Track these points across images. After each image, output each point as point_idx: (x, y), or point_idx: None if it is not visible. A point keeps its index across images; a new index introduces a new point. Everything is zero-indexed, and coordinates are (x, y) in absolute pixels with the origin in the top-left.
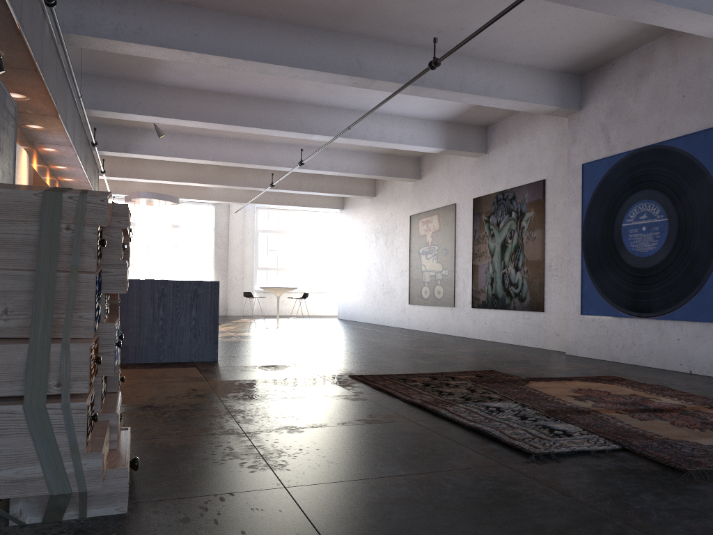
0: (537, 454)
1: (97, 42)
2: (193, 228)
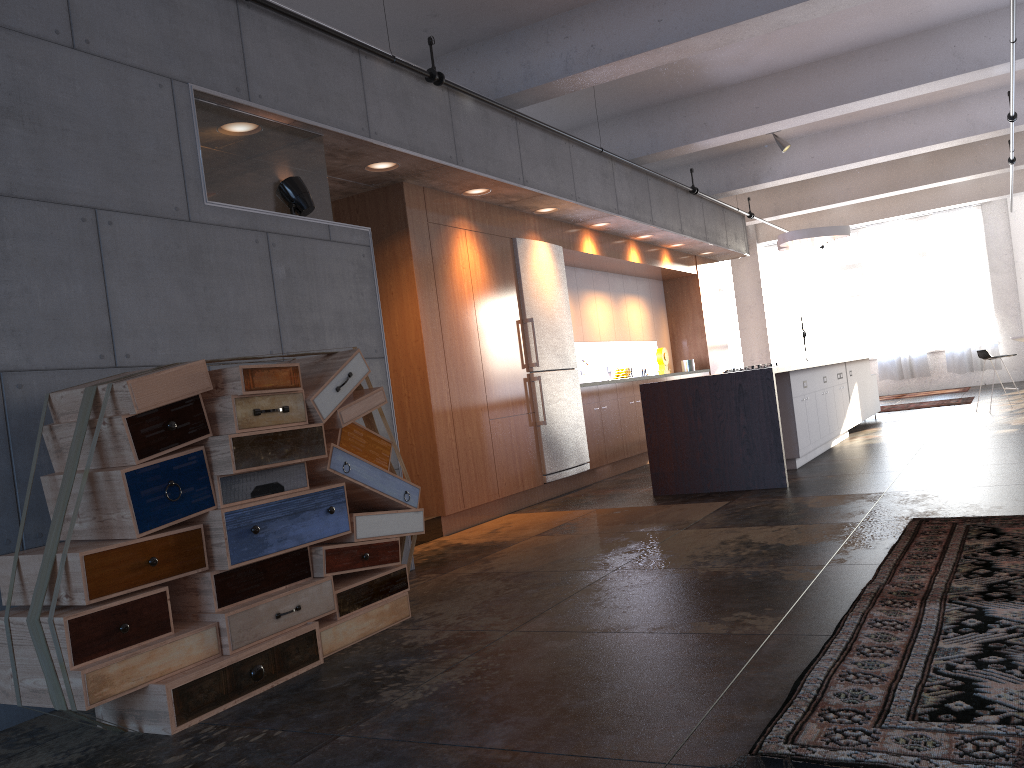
0: (757, 755)
1: (556, 87)
2: (949, 252)
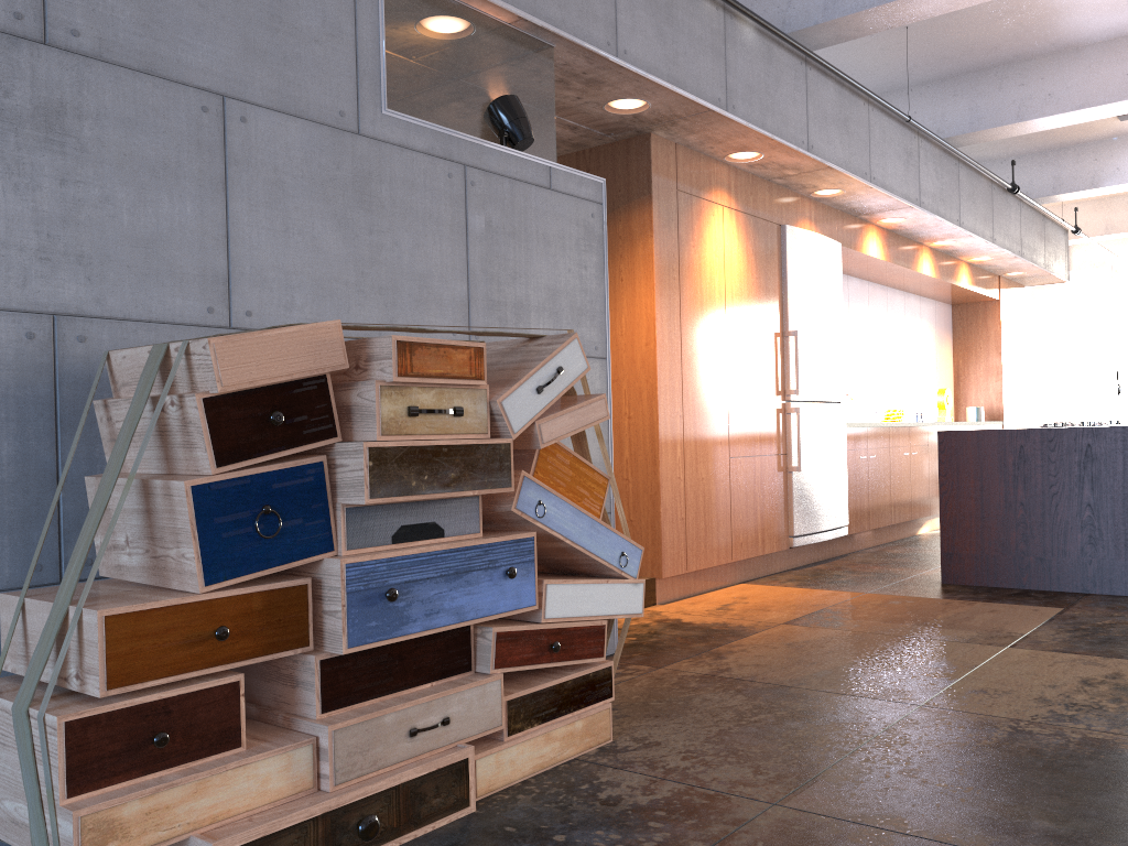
0: None
1: (866, 20)
2: None
